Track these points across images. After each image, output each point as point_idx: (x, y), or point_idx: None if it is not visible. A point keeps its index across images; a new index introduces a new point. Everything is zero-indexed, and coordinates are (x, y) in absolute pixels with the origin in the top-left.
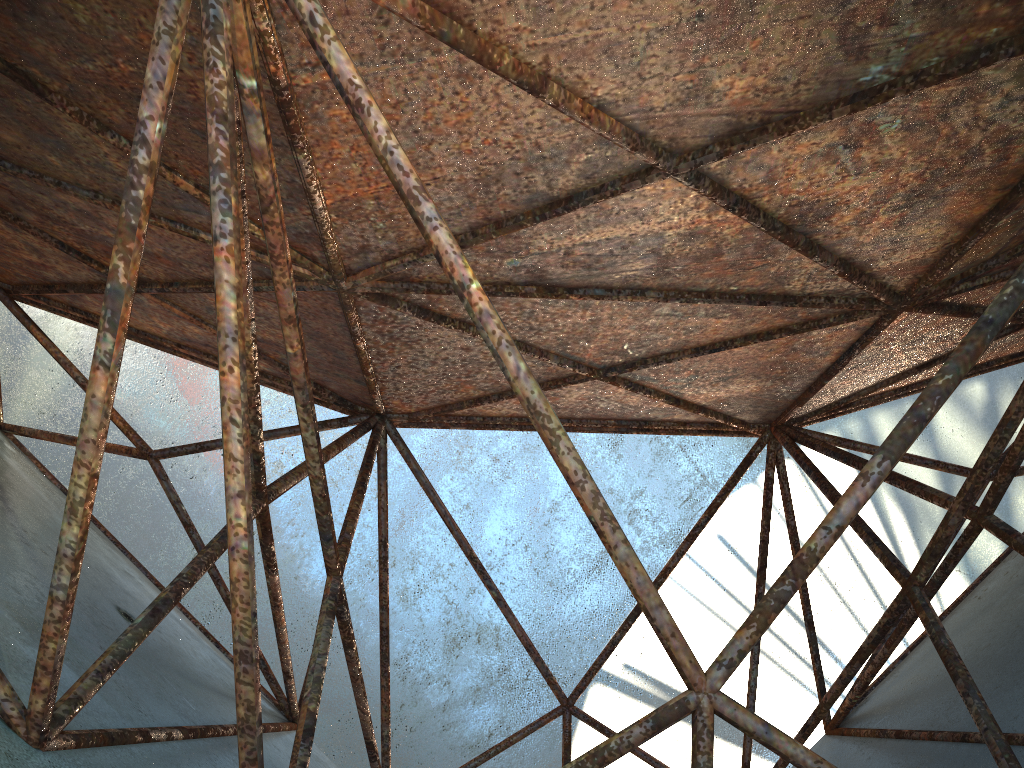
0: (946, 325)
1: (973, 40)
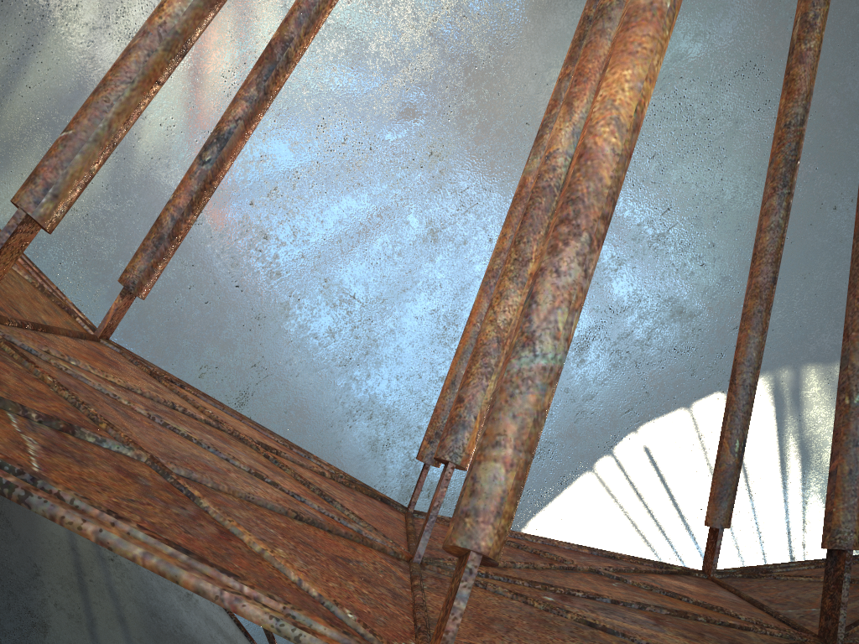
0: (857, 610)
1: None
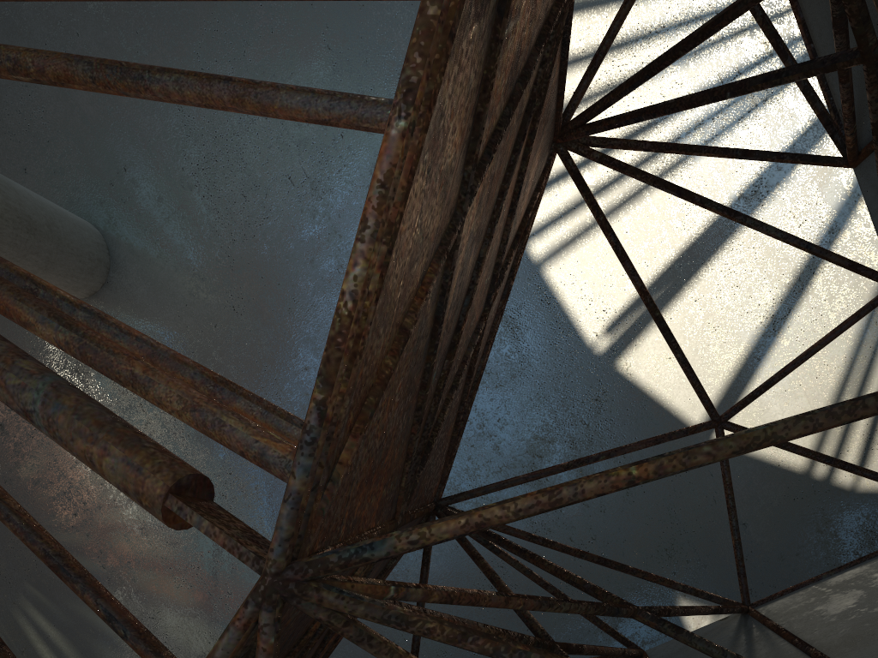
0: None
1: None
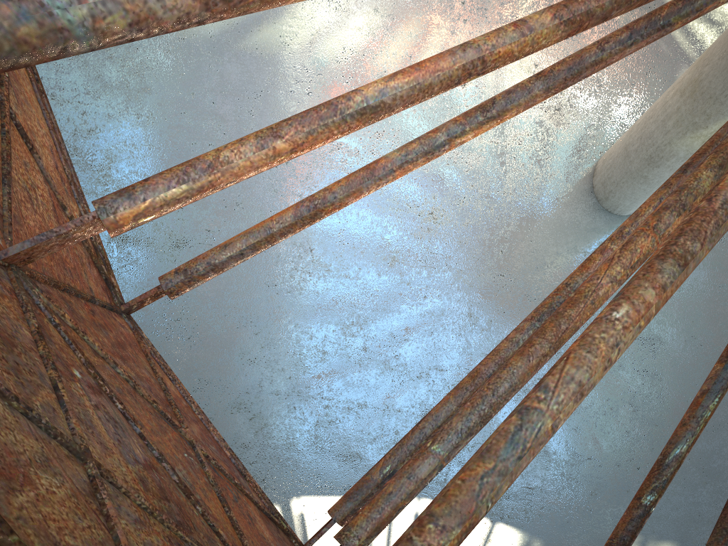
0: None
1: None
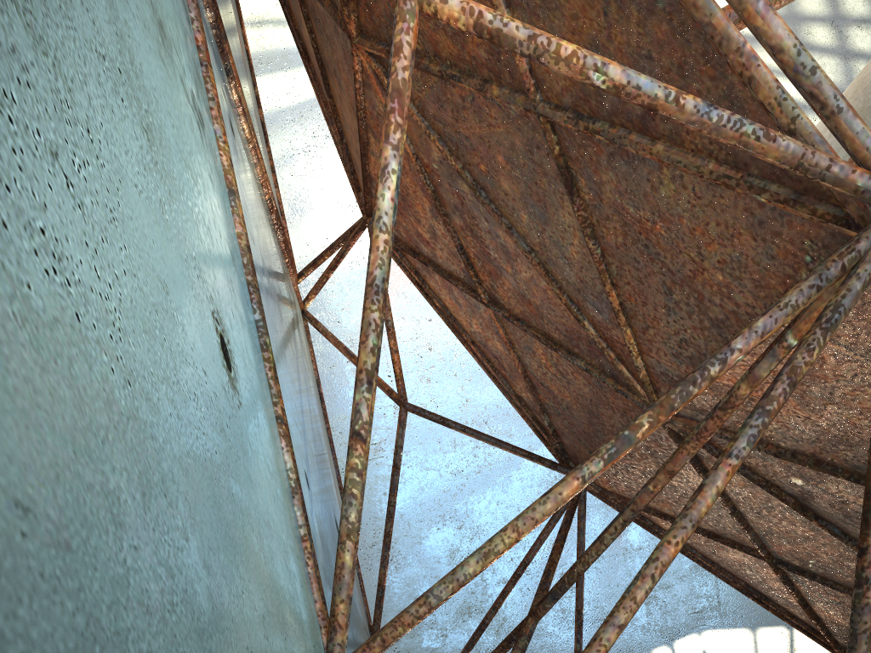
0: None
1: None
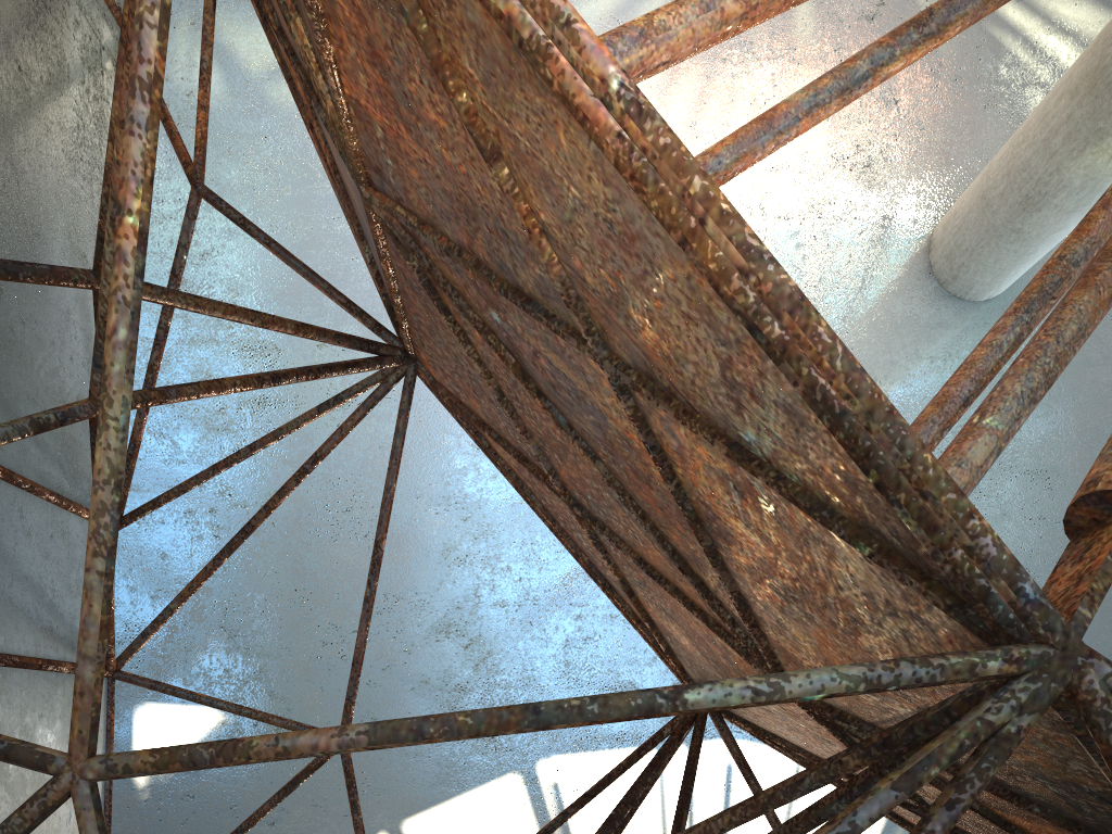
0: None
1: (822, 491)
